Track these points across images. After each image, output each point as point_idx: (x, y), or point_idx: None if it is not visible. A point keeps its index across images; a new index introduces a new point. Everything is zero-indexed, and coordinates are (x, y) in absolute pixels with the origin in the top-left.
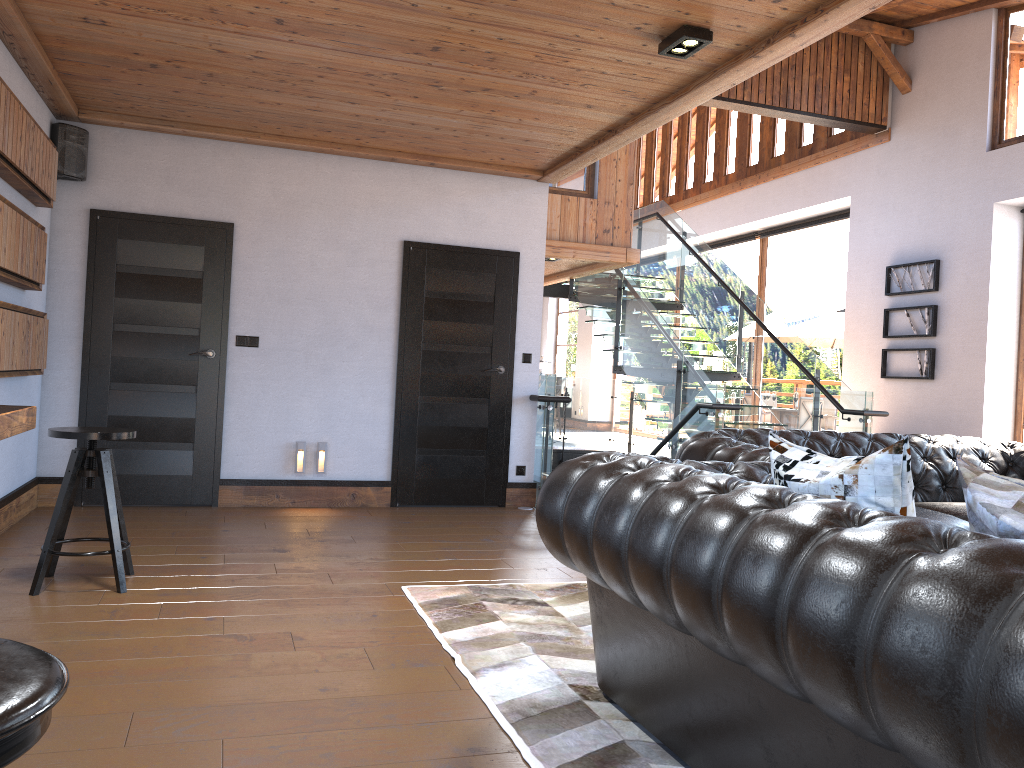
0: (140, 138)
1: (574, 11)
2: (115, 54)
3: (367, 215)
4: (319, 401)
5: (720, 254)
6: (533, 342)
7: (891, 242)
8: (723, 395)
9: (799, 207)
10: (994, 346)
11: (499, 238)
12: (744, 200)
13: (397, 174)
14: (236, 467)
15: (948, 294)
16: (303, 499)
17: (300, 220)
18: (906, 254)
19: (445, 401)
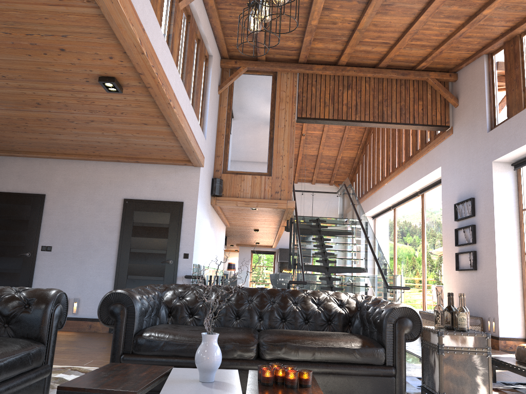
0: (9, 159)
1: (50, 77)
2: None
3: (107, 187)
4: (77, 277)
5: (408, 206)
6: (189, 247)
7: (456, 190)
8: (299, 276)
9: (424, 175)
10: (501, 247)
11: (173, 195)
12: (406, 174)
13: (123, 167)
14: None
15: (479, 217)
16: (65, 327)
17: (75, 191)
18: (462, 196)
19: (141, 278)
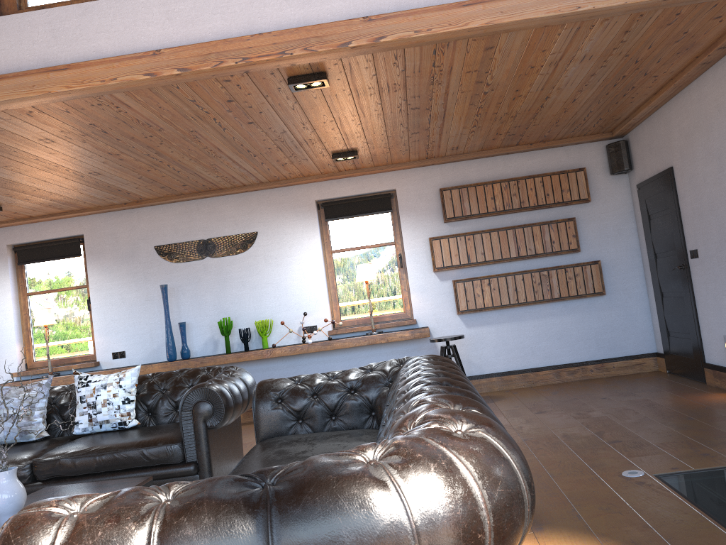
0: (639, 130)
1: (317, 104)
2: (498, 141)
3: (718, 120)
4: None
5: None
6: None
7: None
8: None
9: None
10: None
11: None
12: None
13: (723, 69)
14: (709, 354)
15: None
16: None
17: (692, 147)
18: None
19: None
